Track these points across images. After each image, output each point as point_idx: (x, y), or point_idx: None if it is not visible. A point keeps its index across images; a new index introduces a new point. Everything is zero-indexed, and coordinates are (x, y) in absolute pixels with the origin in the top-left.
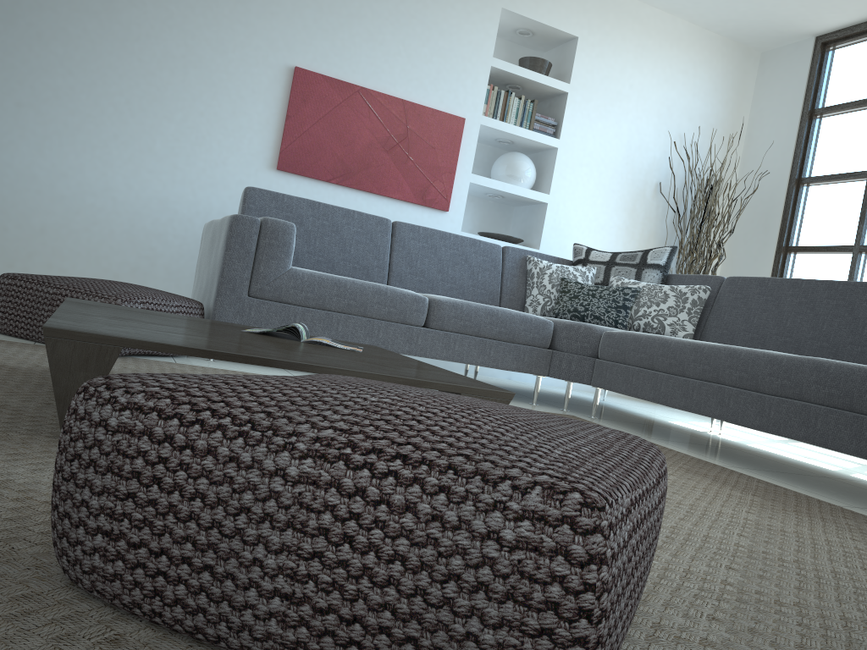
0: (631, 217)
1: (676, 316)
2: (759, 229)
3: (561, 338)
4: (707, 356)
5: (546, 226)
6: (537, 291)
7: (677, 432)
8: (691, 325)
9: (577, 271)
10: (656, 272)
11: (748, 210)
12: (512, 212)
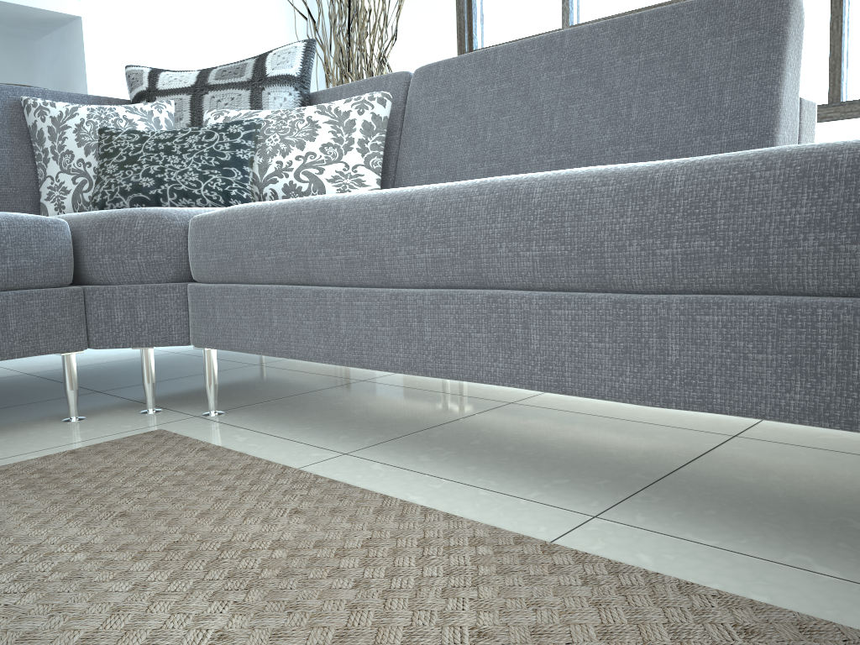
0: (241, 34)
1: (342, 162)
2: (429, 35)
3: (98, 255)
4: (438, 221)
5: (91, 60)
6: (57, 167)
7: (395, 391)
8: (372, 173)
9: (134, 112)
10: (288, 90)
11: (408, 10)
12: (34, 50)
